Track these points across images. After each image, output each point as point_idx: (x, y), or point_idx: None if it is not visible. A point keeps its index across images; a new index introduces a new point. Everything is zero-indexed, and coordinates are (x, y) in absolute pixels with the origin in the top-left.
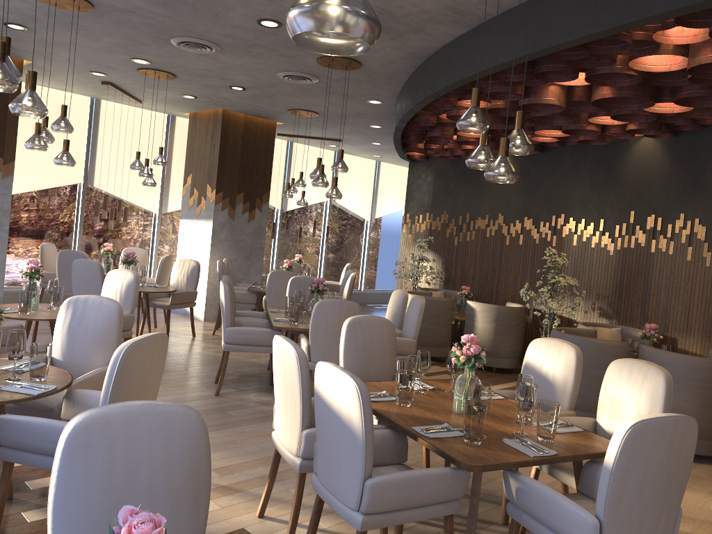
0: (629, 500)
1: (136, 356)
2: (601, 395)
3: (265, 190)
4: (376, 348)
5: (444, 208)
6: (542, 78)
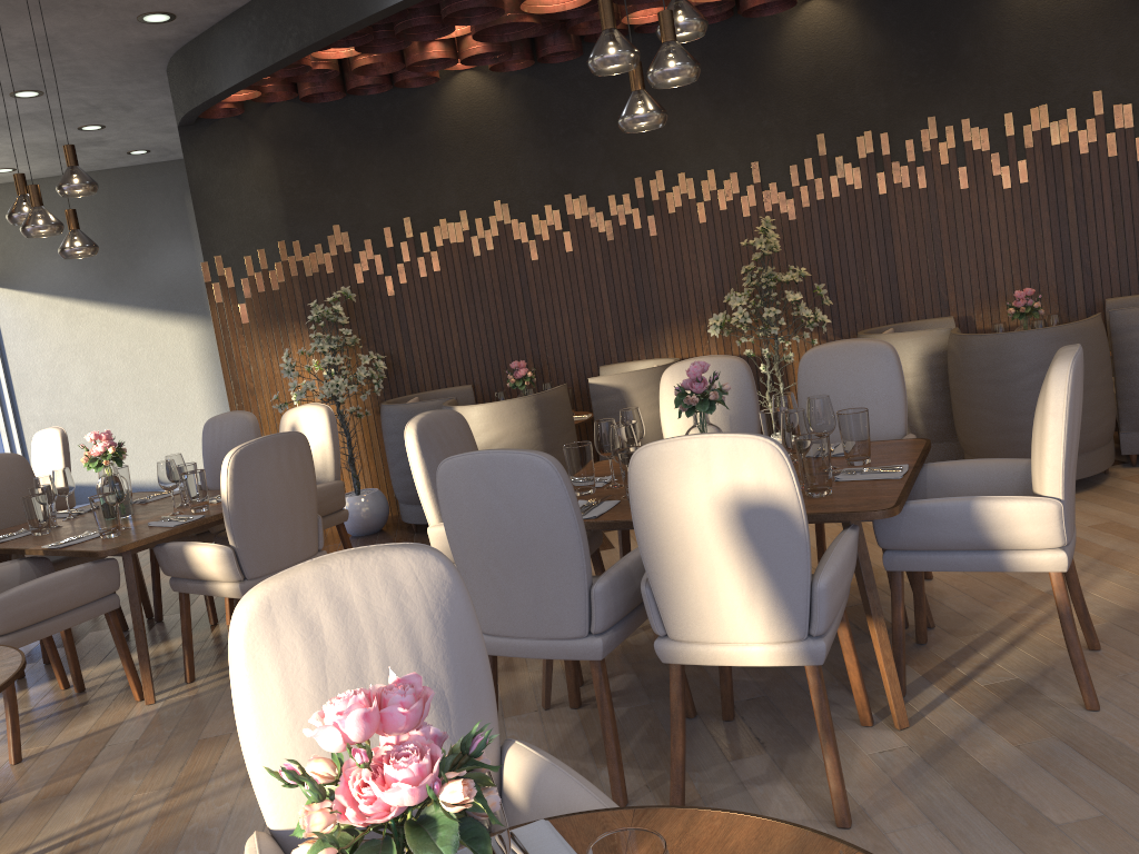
0: None
1: None
2: None
3: None
4: None
5: (331, 221)
6: None
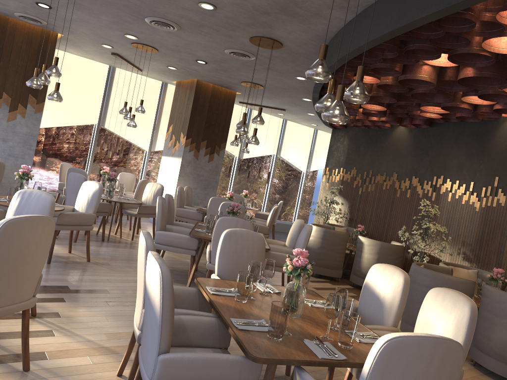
0: None
1: (15, 230)
2: (418, 317)
3: (223, 140)
4: (246, 255)
5: (354, 165)
6: (413, 57)
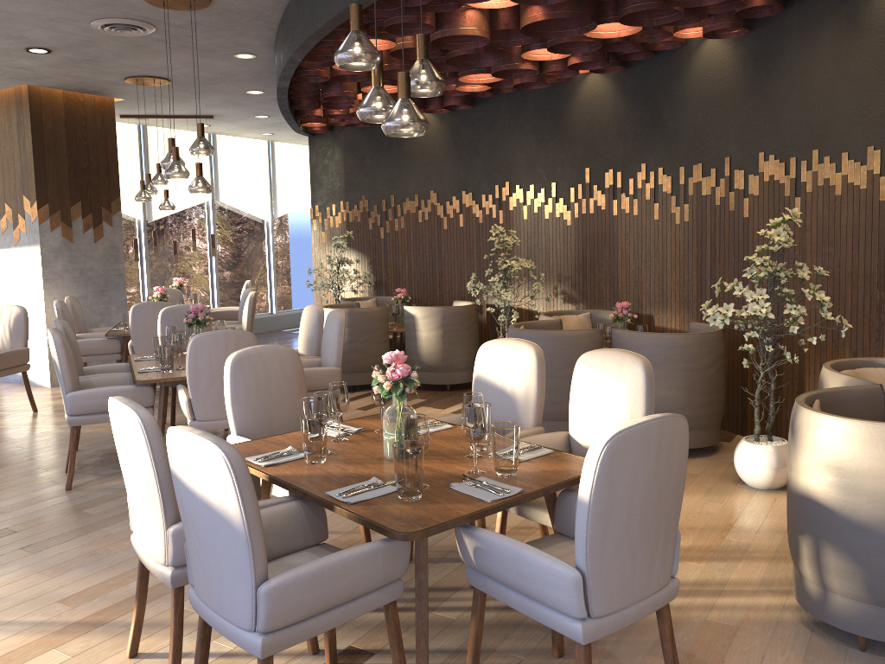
0: (616, 537)
1: None
2: (571, 402)
3: (113, 195)
4: (277, 388)
5: (362, 193)
6: None
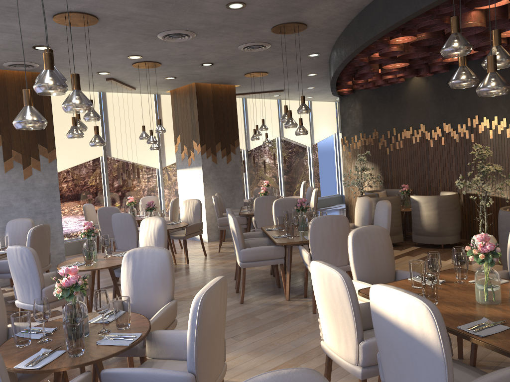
0: None
1: (210, 303)
2: None
3: (235, 137)
4: (378, 252)
5: (374, 127)
6: (470, 6)
